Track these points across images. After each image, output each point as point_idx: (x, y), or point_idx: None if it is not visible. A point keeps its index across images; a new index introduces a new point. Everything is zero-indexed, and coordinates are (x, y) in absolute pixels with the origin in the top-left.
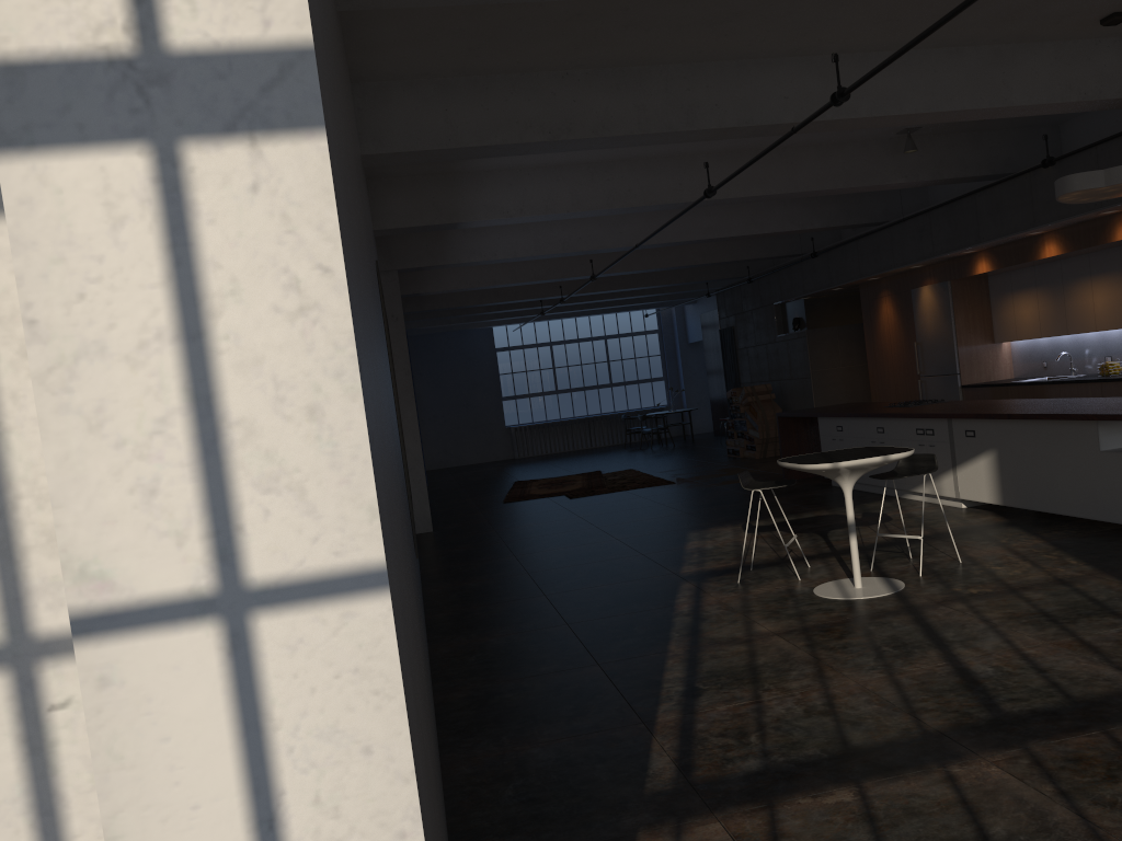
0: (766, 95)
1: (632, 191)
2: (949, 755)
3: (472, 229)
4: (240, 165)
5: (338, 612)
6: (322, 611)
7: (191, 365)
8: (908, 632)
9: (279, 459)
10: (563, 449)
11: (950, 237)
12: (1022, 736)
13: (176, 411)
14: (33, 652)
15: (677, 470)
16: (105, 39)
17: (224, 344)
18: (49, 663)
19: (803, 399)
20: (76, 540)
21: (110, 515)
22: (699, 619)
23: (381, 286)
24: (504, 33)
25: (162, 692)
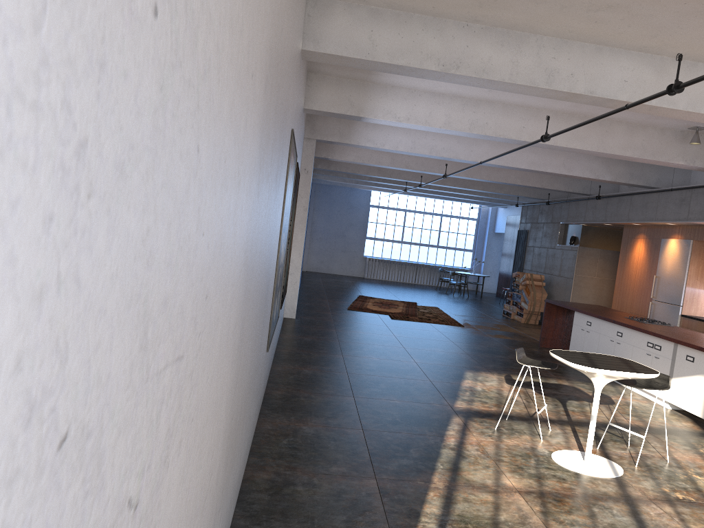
0: (611, 76)
1: (489, 124)
2: None
3: (372, 124)
4: None
5: None
6: None
7: None
8: (625, 524)
9: None
10: (396, 280)
11: (703, 210)
12: None
13: None
14: None
15: (467, 316)
16: None
17: None
18: None
19: (564, 291)
20: None
21: None
22: (461, 456)
23: (296, 148)
24: None
25: None
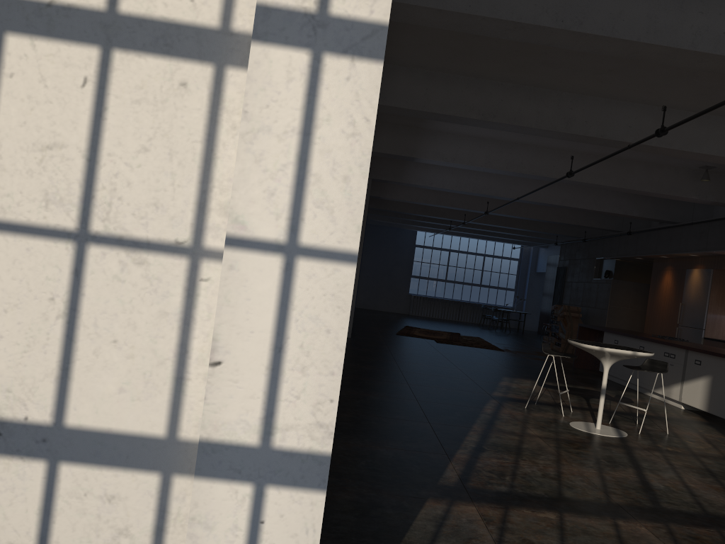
0: (618, 123)
1: (523, 163)
2: (619, 515)
3: (422, 165)
4: (344, 68)
5: (332, 267)
6: (326, 265)
7: (302, 145)
8: (620, 457)
9: (326, 195)
10: (440, 317)
11: (719, 240)
12: (667, 519)
13: (291, 163)
14: (200, 253)
15: (507, 345)
16: (306, 5)
17: (317, 140)
18: (205, 260)
19: (599, 322)
20: (237, 205)
21: (253, 199)
22: (495, 418)
23: None
24: (471, 52)
25: (252, 279)
